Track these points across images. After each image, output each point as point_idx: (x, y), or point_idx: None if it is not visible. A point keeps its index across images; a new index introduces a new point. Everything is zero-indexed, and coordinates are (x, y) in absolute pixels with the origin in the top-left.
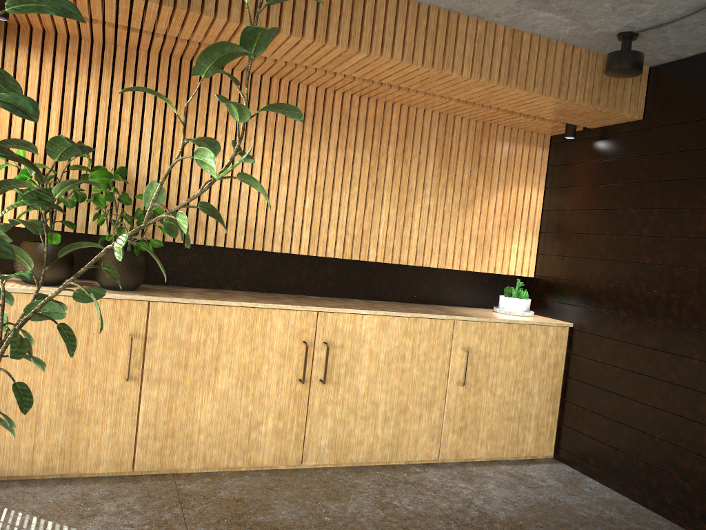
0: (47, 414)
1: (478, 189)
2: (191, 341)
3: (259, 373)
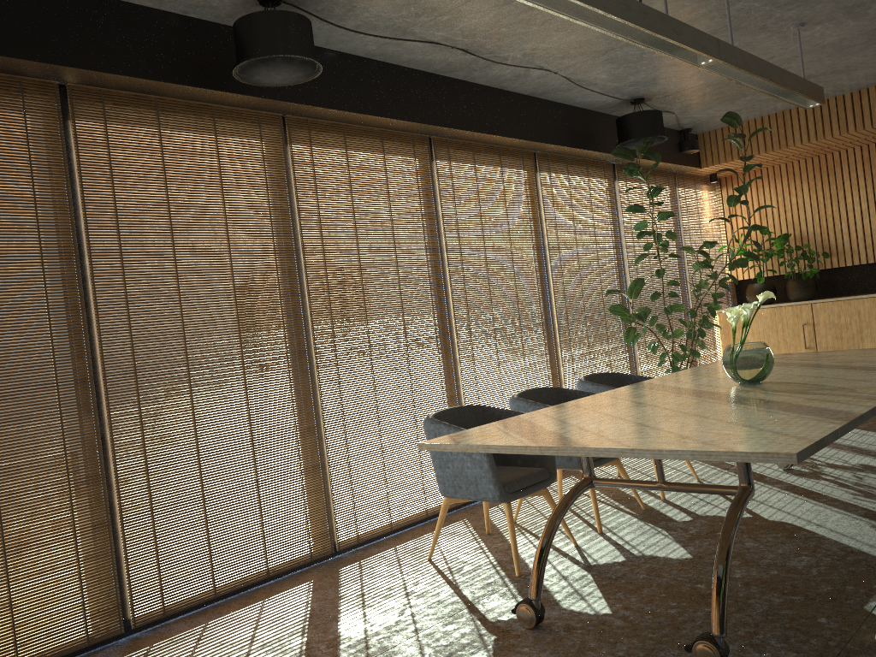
0: None
1: None
2: (841, 323)
3: None
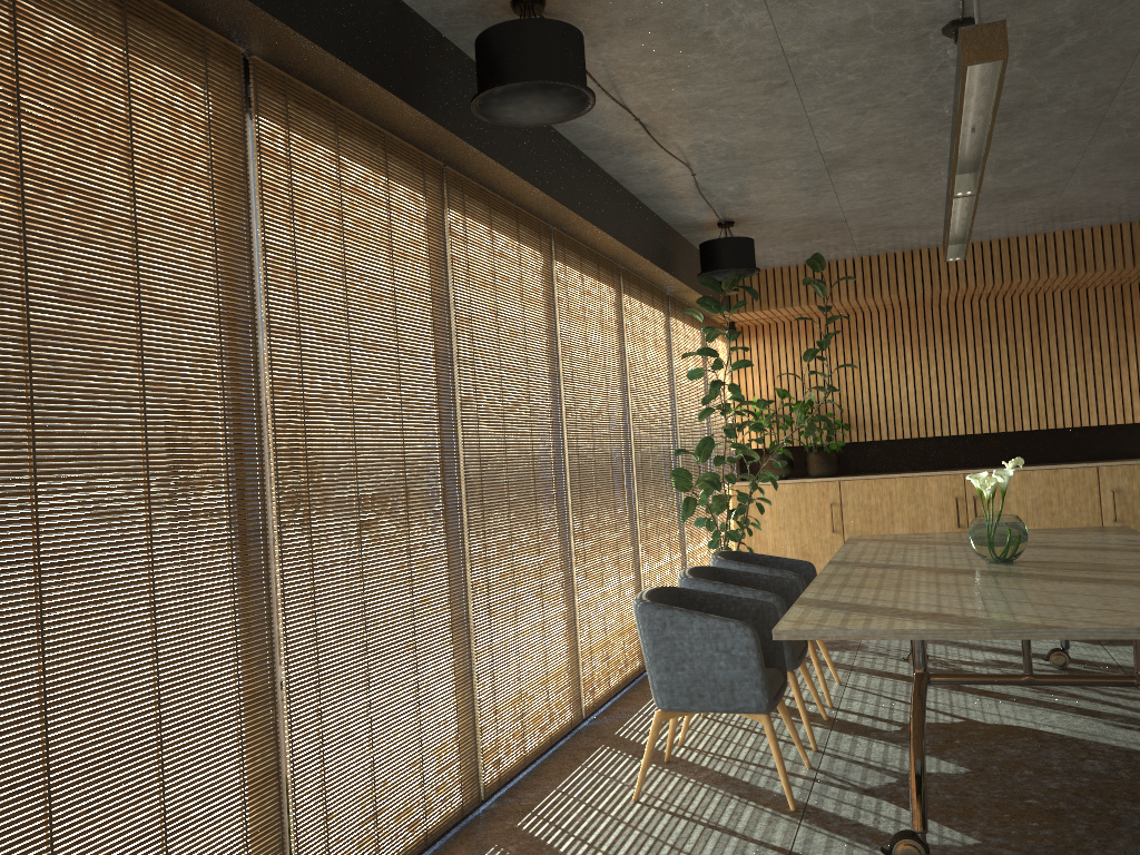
0: (790, 556)
1: (1129, 346)
2: (871, 504)
3: (925, 523)
